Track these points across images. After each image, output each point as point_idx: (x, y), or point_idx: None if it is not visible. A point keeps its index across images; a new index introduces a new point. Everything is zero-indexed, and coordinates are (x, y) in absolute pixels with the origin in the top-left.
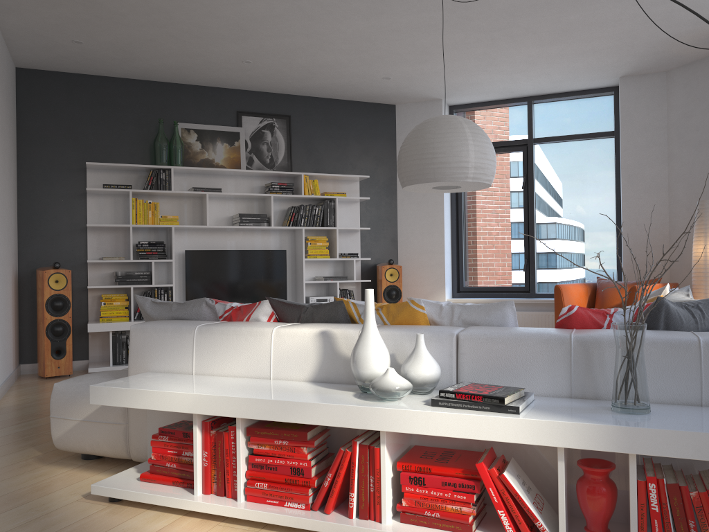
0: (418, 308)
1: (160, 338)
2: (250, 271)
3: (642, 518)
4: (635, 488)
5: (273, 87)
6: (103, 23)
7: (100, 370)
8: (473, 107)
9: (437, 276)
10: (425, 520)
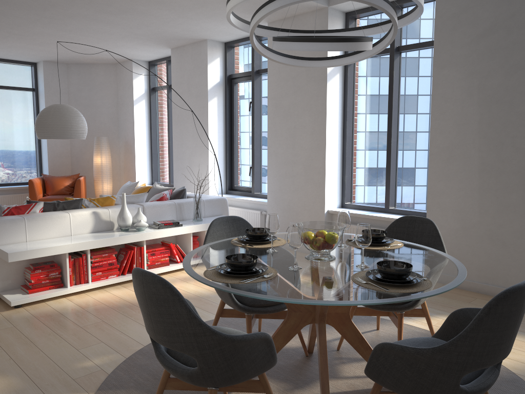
0: (114, 198)
1: (2, 227)
2: None
3: None
4: None
5: None
6: None
7: None
8: None
9: None
10: (156, 266)
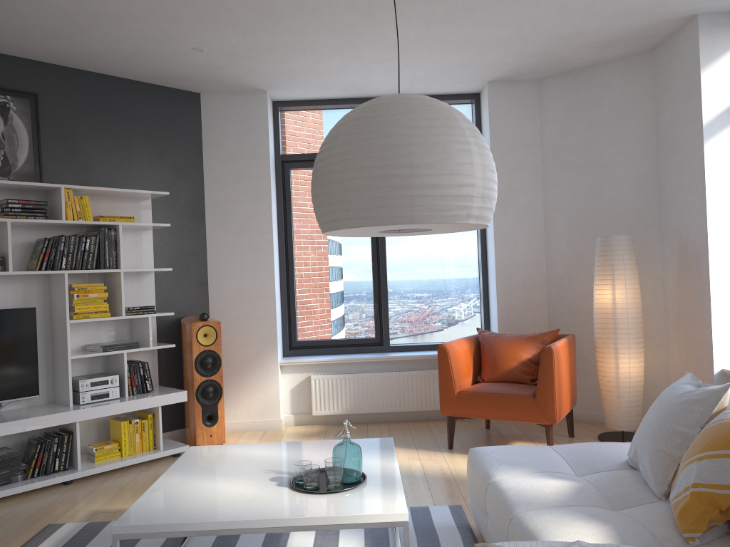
0: None
1: None
2: None
3: None
4: None
5: (7, 45)
6: None
7: None
8: (305, 105)
9: (267, 330)
10: None
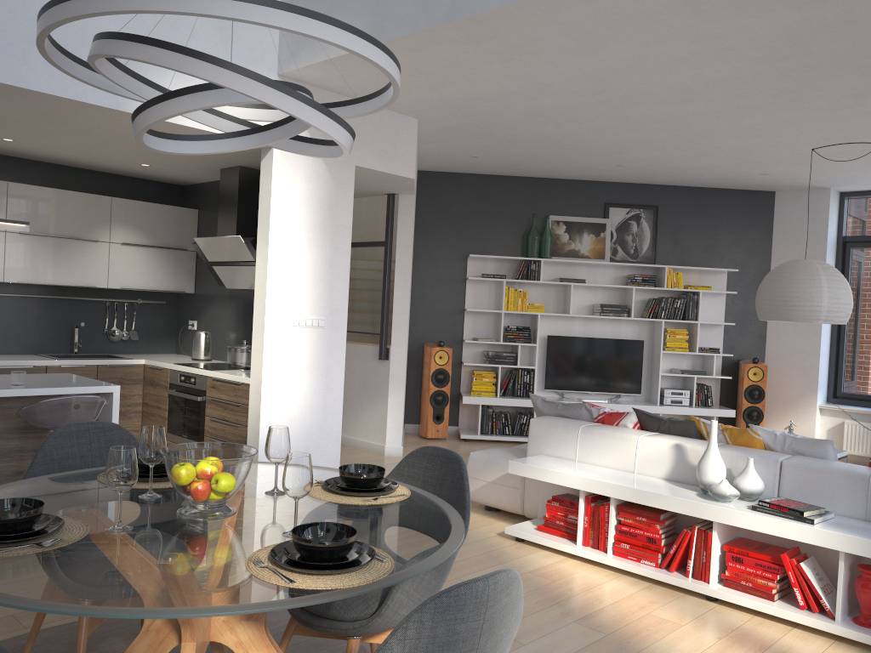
0: (755, 435)
1: (552, 431)
2: (606, 359)
3: None
4: None
5: (643, 180)
6: (500, 147)
7: (470, 438)
8: (870, 194)
9: (809, 378)
10: (741, 587)
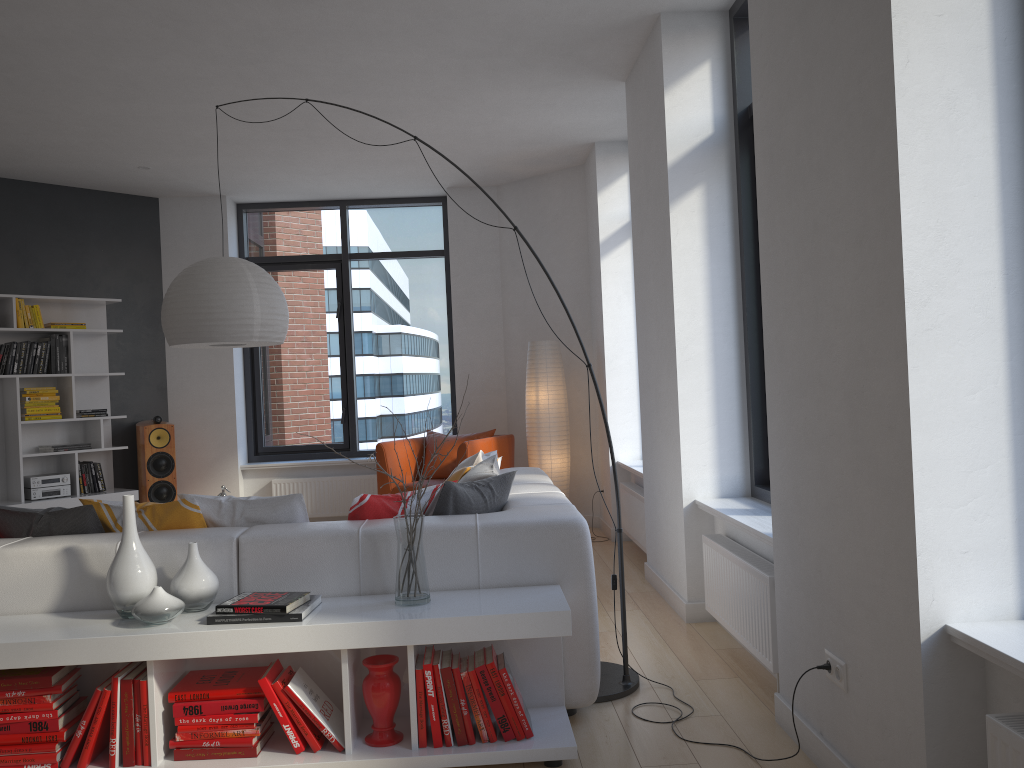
0: (192, 508)
1: None
2: None
3: (421, 705)
4: (414, 678)
5: None
6: None
7: None
8: (270, 207)
9: (227, 435)
10: (204, 752)
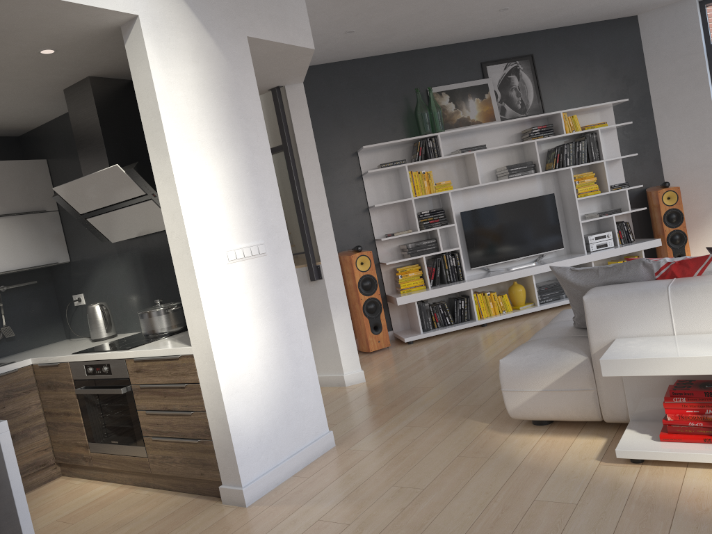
0: None
1: (624, 305)
2: (523, 221)
3: None
4: None
5: (515, 29)
6: (384, 6)
7: (414, 339)
8: None
9: None
10: None
